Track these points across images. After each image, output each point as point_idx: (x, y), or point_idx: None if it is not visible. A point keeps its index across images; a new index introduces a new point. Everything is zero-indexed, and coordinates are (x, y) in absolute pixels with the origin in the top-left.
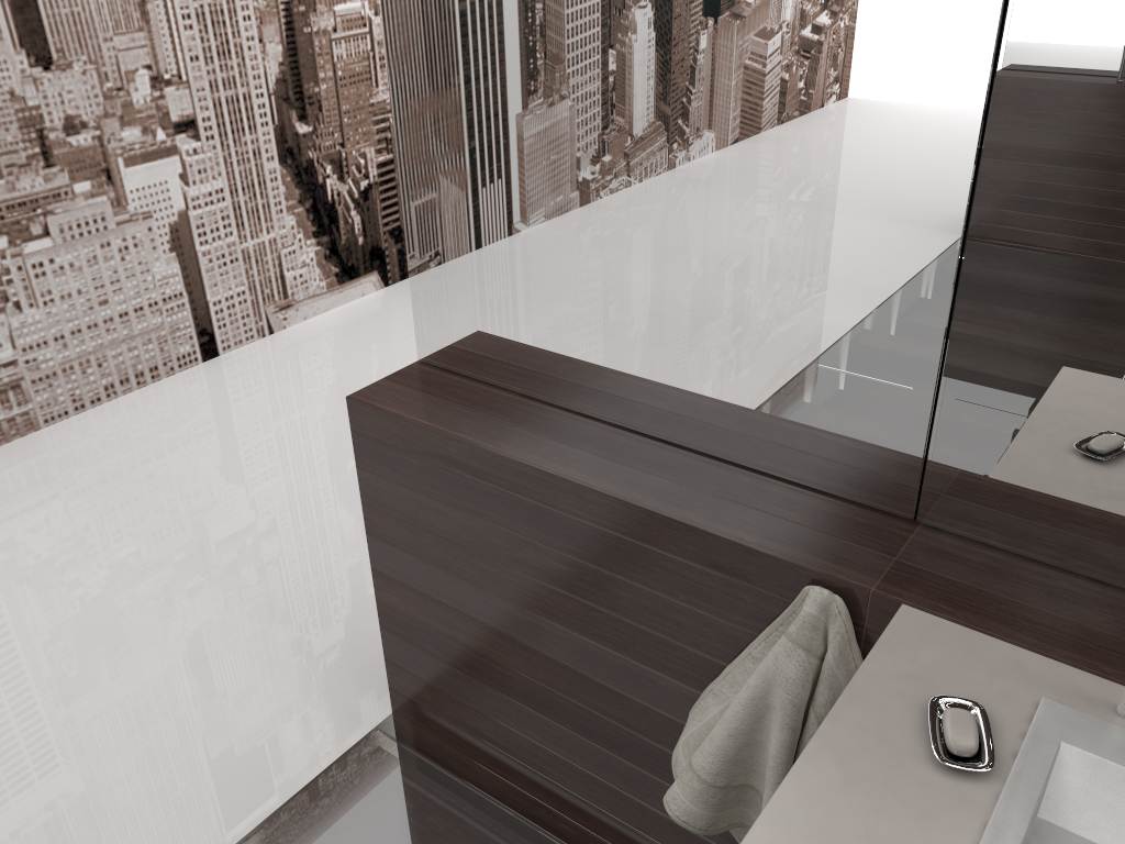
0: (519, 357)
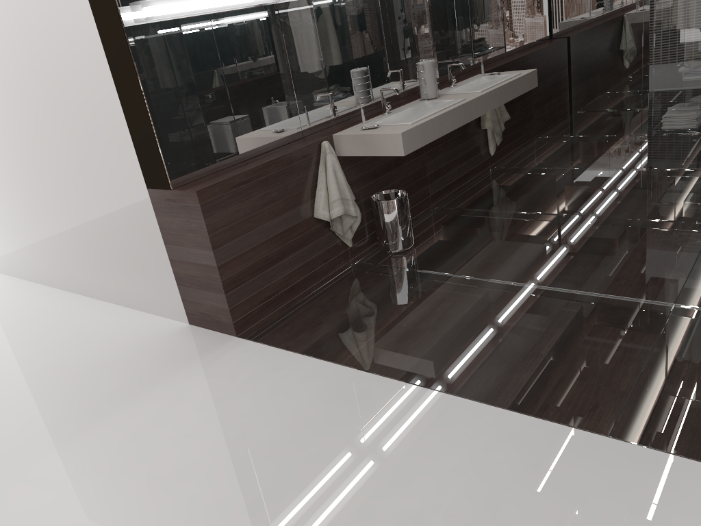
0: (209, 159)
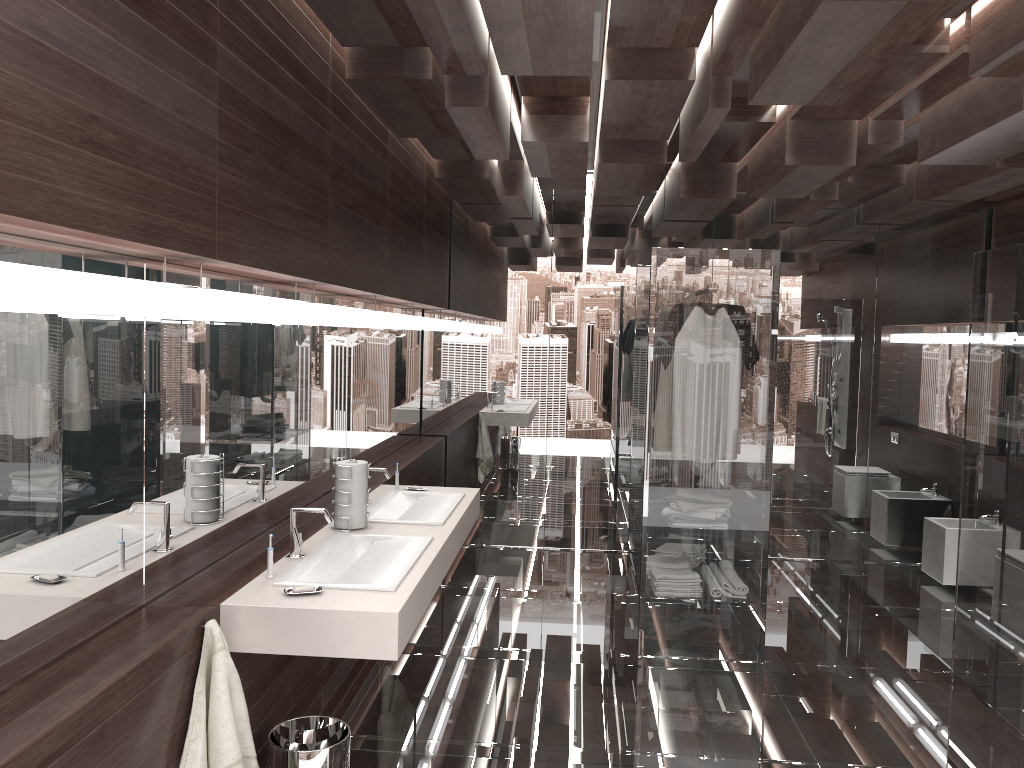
0: None
